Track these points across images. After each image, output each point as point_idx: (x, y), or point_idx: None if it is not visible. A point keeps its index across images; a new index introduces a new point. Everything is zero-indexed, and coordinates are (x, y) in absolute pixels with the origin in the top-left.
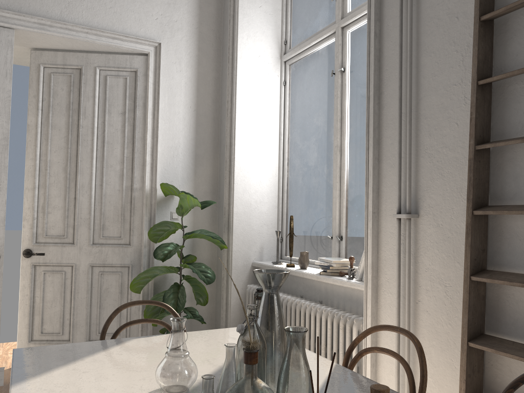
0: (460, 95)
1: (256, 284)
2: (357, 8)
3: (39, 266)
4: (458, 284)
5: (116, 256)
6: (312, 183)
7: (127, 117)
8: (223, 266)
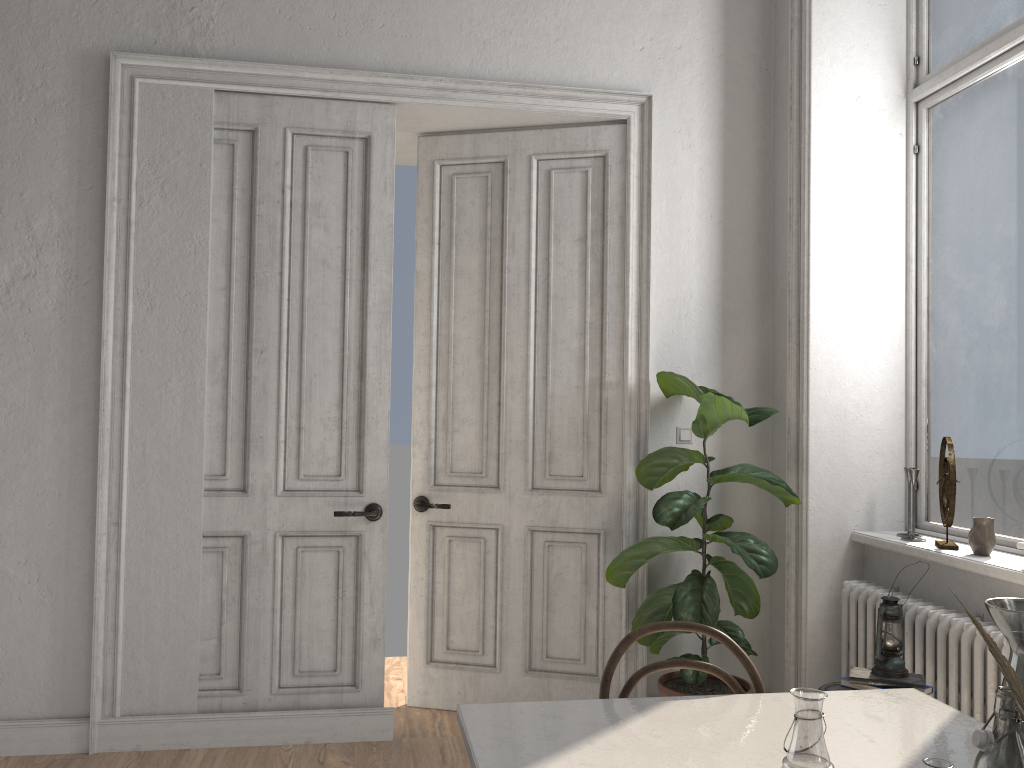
0: None
1: (863, 581)
2: None
3: (440, 527)
4: None
5: (576, 513)
6: (994, 366)
7: (590, 247)
8: (788, 539)
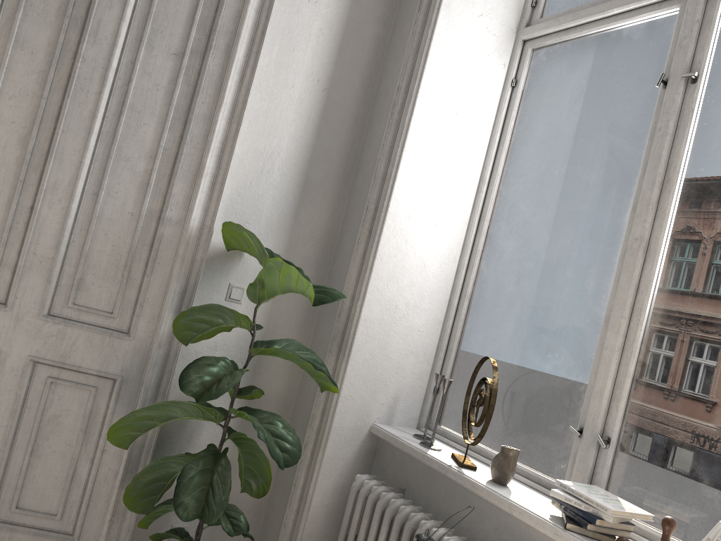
0: None
1: (374, 476)
2: None
3: None
4: None
5: (94, 353)
6: (542, 300)
7: (186, 66)
8: (313, 420)
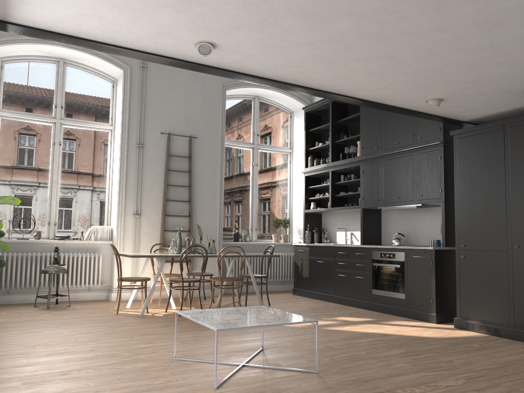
0: (155, 185)
1: None
2: (72, 119)
3: None
4: (153, 234)
5: None
6: (27, 194)
7: None
8: None
